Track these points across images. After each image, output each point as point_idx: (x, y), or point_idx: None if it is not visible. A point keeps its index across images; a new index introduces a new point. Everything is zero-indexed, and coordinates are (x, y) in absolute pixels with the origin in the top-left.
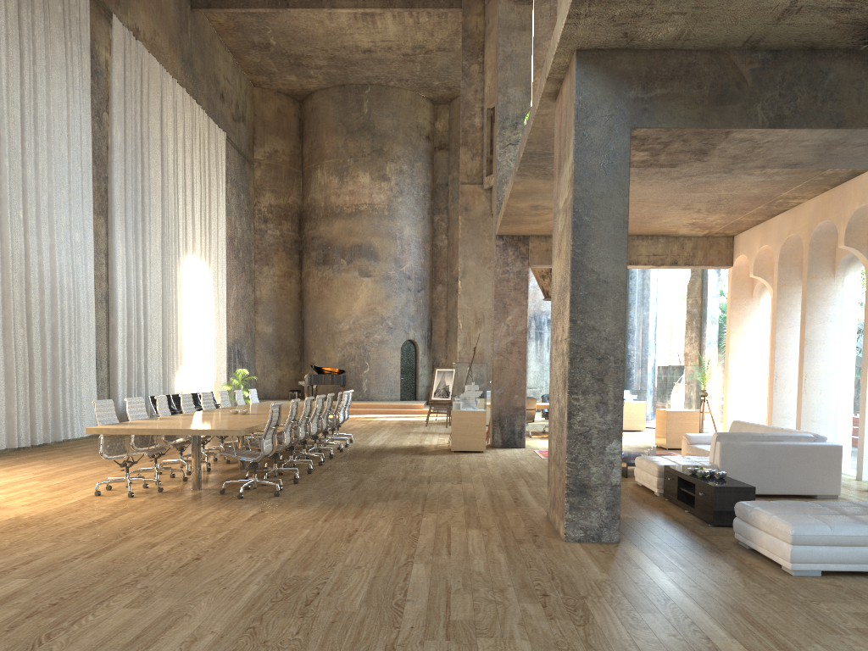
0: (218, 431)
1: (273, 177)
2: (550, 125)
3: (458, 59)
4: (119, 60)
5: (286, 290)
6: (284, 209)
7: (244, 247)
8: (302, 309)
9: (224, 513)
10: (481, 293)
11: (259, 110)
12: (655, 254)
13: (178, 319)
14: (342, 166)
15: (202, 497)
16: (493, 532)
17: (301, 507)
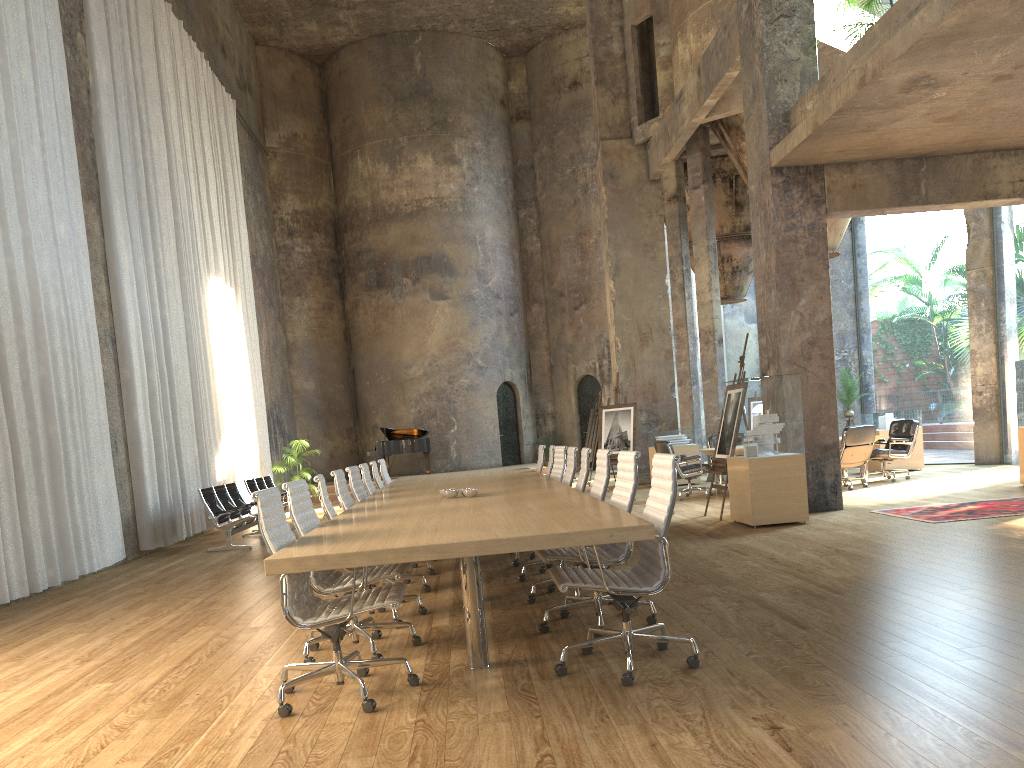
0: (597, 535)
1: (295, 172)
2: None
3: None
4: None
5: (328, 329)
6: (314, 217)
7: (268, 270)
8: (350, 355)
9: (691, 746)
10: (644, 296)
11: (267, 78)
12: (1023, 179)
13: (209, 370)
14: (393, 148)
15: (537, 693)
16: None
17: (828, 698)
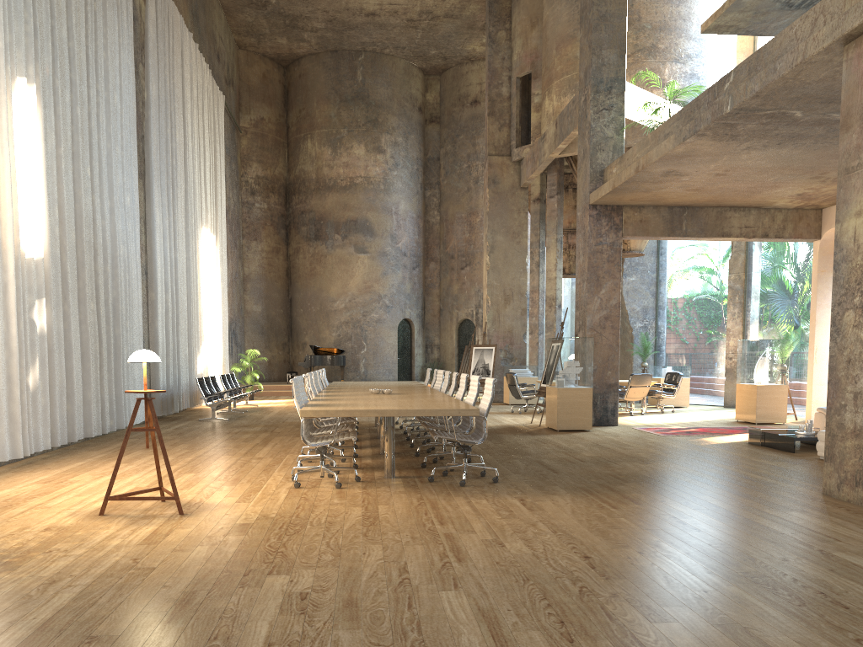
0: (453, 411)
1: (259, 147)
2: (804, 75)
3: (462, 27)
4: (152, 6)
5: (275, 267)
6: (271, 181)
7: (235, 220)
8: (289, 287)
9: (484, 503)
10: (509, 269)
11: (245, 74)
12: (747, 226)
13: (198, 295)
14: (336, 136)
15: (419, 486)
16: (818, 514)
17: (550, 493)
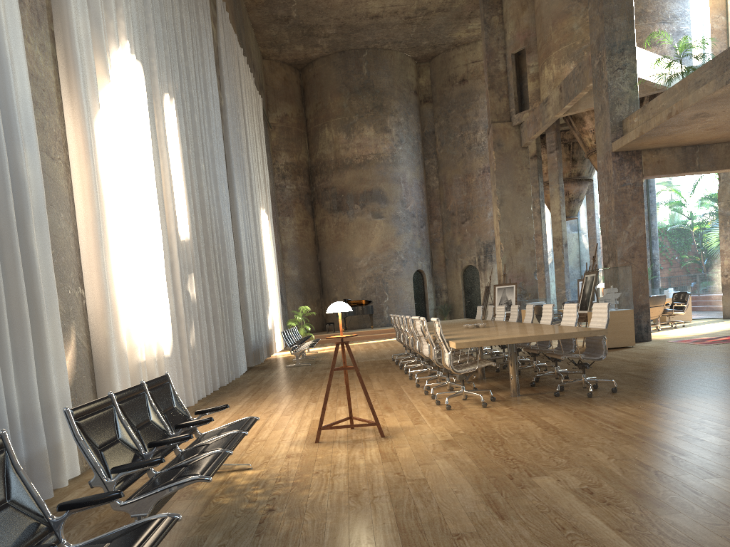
0: (585, 333)
1: (286, 138)
2: None
3: (451, 18)
4: (221, 28)
5: (305, 237)
6: (297, 166)
7: (273, 201)
8: (317, 253)
9: (630, 408)
10: (517, 218)
11: (269, 80)
12: None
13: (263, 264)
14: (349, 123)
15: (552, 400)
16: None
17: (677, 397)
